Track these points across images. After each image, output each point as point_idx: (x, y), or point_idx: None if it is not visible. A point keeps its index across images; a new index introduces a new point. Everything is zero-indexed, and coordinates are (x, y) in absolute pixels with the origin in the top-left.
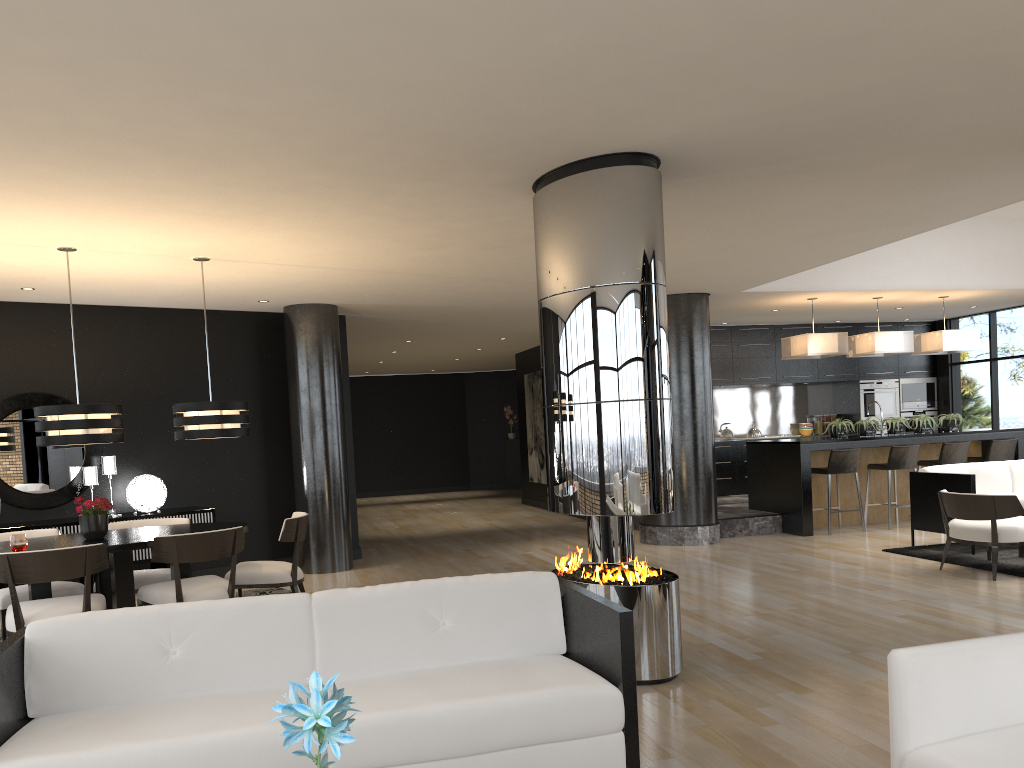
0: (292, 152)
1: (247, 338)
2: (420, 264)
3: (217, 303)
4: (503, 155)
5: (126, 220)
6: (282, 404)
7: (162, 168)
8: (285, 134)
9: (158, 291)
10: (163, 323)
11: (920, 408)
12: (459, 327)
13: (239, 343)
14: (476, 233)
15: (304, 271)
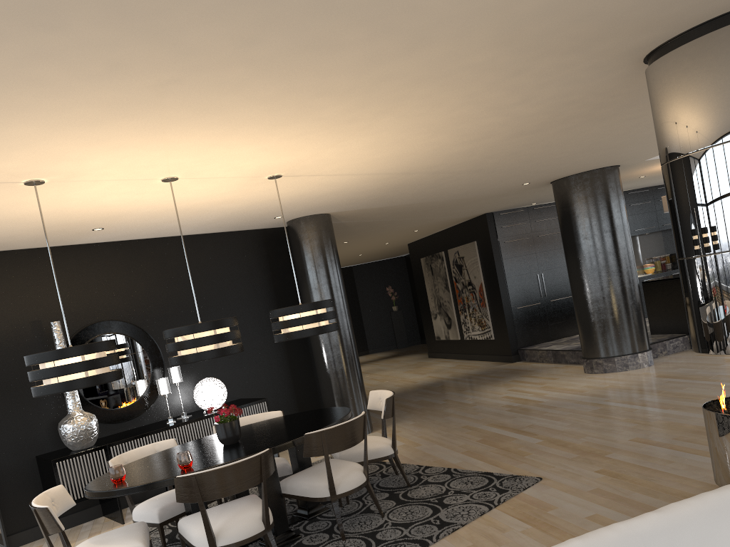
0: (499, 22)
1: (259, 252)
2: (444, 161)
3: (239, 224)
4: (682, 7)
5: (253, 137)
6: (292, 303)
7: (353, 60)
8: None
9: (204, 218)
10: (194, 247)
11: None
12: (397, 224)
13: (253, 257)
14: (532, 118)
15: (344, 180)
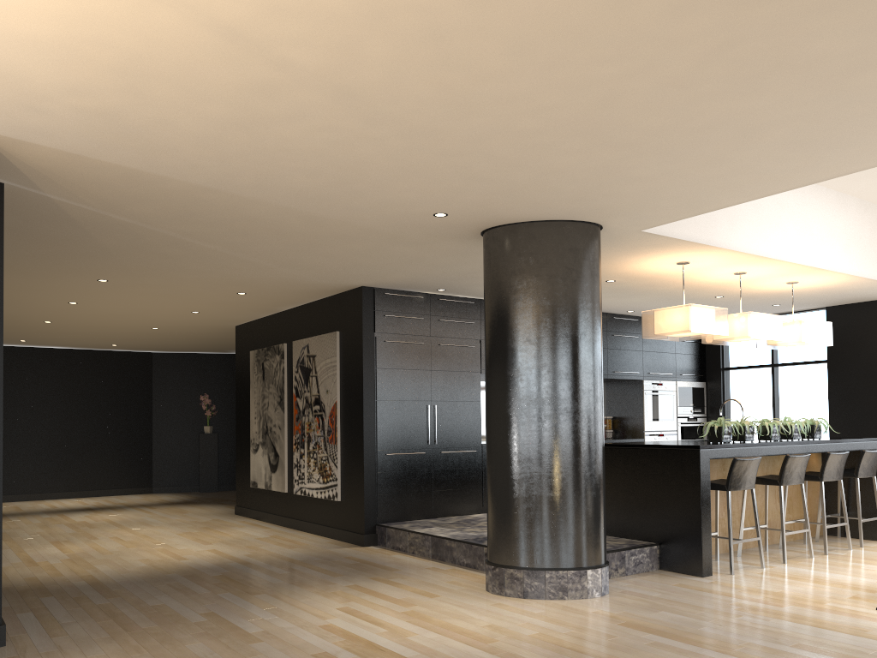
0: None
1: None
2: None
3: None
4: None
5: None
6: None
7: None
8: None
9: None
10: None
11: (693, 414)
12: (196, 257)
13: None
14: None
15: None
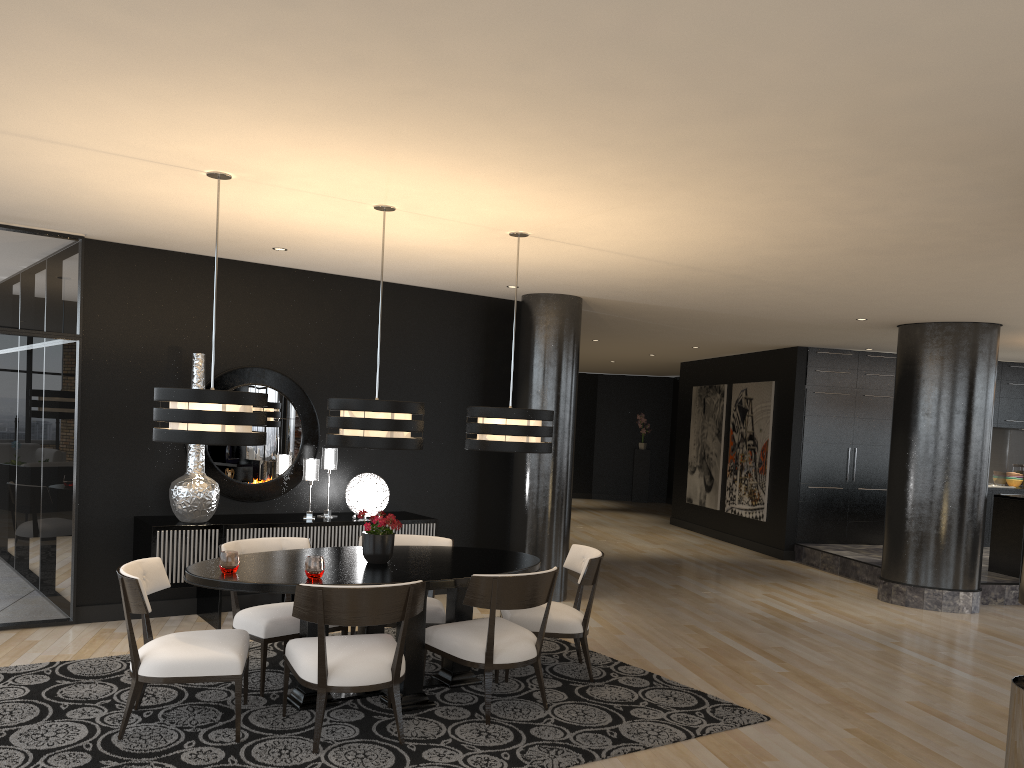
0: (852, 105)
1: (476, 326)
2: (751, 263)
3: (459, 284)
4: None
5: (502, 179)
6: (502, 404)
7: (650, 112)
8: (889, 76)
9: (416, 265)
10: (394, 301)
11: None
12: (671, 332)
13: (467, 331)
14: (881, 234)
15: (609, 259)
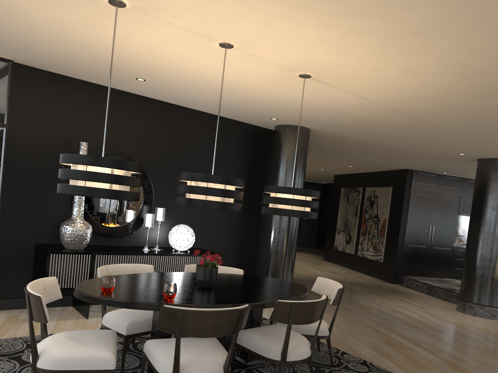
0: None
1: (247, 142)
2: (436, 110)
3: (242, 115)
4: None
5: (326, 20)
6: (258, 188)
7: None
8: None
9: (223, 98)
10: (202, 122)
11: None
12: (344, 156)
13: (242, 144)
14: None
15: (349, 101)
